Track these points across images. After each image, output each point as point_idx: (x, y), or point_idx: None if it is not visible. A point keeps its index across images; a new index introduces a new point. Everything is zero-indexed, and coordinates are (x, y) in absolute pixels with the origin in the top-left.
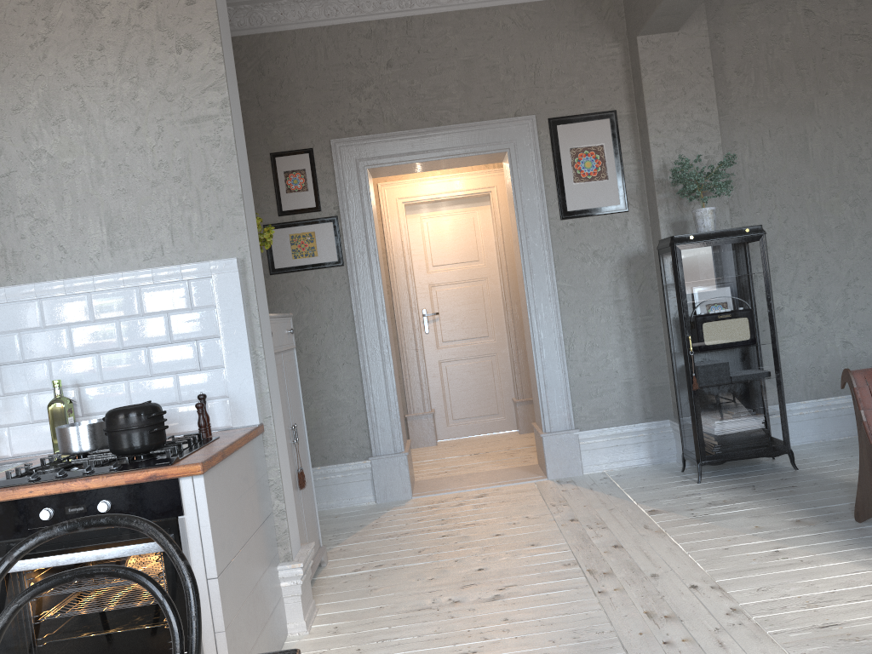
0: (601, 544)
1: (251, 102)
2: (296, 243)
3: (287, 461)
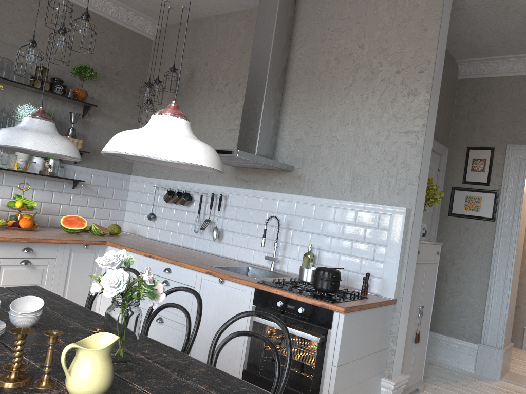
0: None
1: (464, 116)
2: (468, 201)
3: (405, 324)
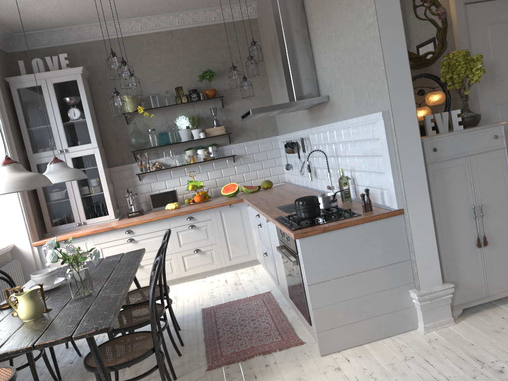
0: None
1: None
2: None
3: (430, 232)
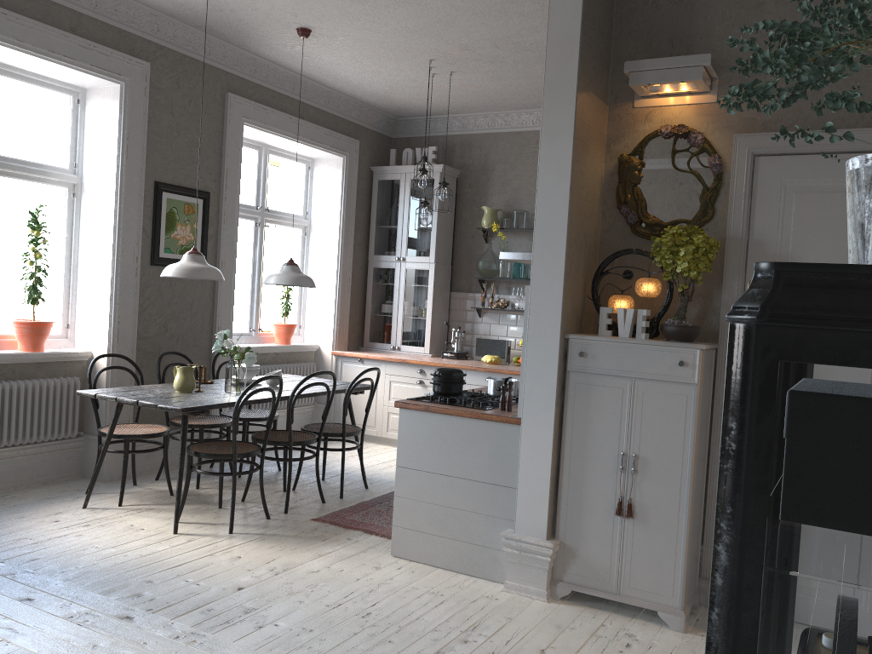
0: None
1: None
2: None
3: (545, 461)
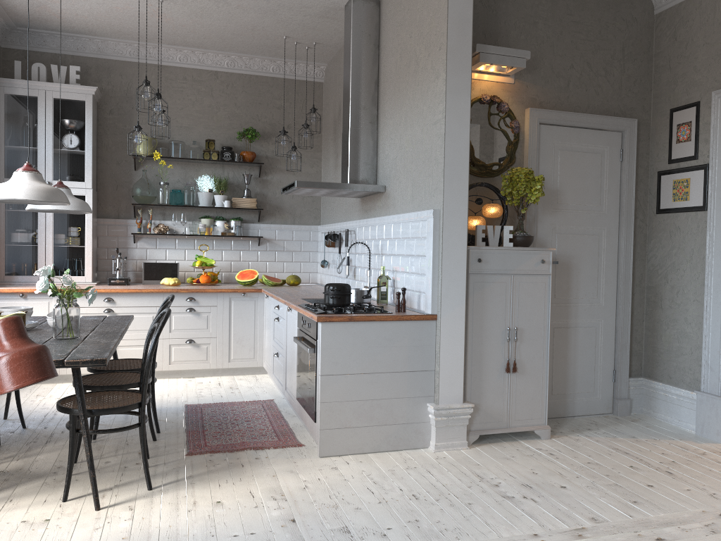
0: (660, 532)
1: (665, 66)
2: (676, 187)
3: (459, 344)
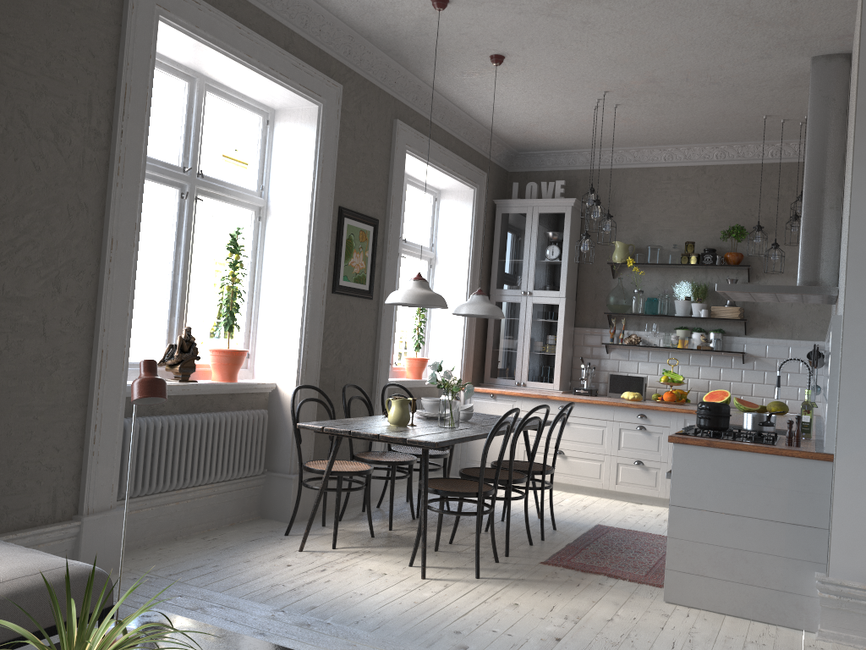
0: None
1: None
2: None
3: (865, 500)
